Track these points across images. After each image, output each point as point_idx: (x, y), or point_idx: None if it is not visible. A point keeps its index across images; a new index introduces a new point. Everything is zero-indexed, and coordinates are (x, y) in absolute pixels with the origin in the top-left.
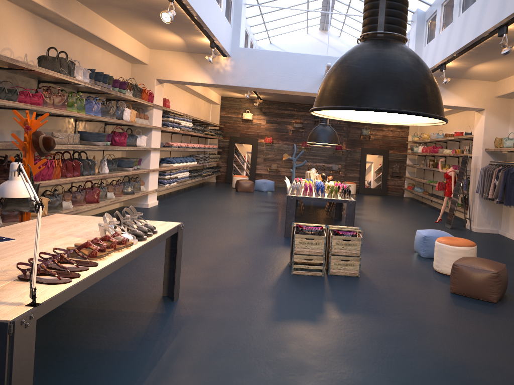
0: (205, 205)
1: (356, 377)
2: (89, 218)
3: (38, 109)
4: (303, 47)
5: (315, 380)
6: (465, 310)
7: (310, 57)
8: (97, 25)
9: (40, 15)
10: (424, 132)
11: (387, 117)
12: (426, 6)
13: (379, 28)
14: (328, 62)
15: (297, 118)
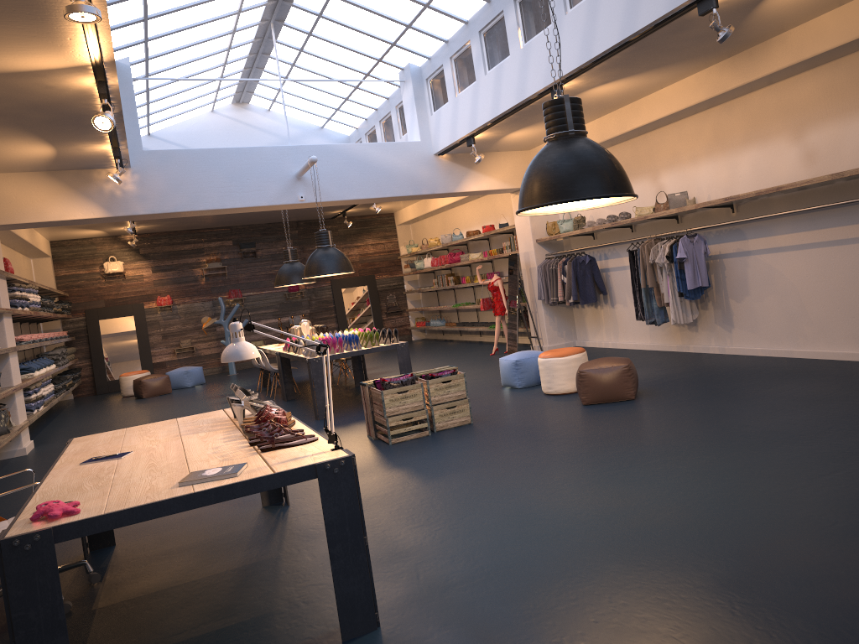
0: (123, 425)
1: (571, 479)
2: (137, 427)
3: None
4: (210, 134)
5: (537, 493)
6: (612, 412)
7: (267, 151)
8: None
9: None
10: (423, 236)
11: (564, 206)
12: (423, 59)
13: (569, 127)
14: (297, 154)
15: (210, 253)
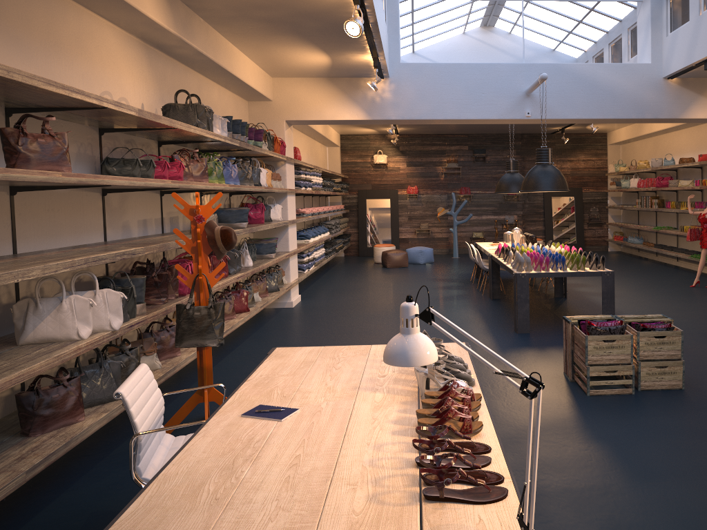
0: (364, 294)
1: None
2: (332, 350)
3: (185, 185)
4: (459, 53)
5: None
6: None
7: (503, 67)
8: (221, 51)
9: (154, 44)
10: (631, 157)
11: None
12: None
13: None
14: (529, 72)
15: (450, 154)
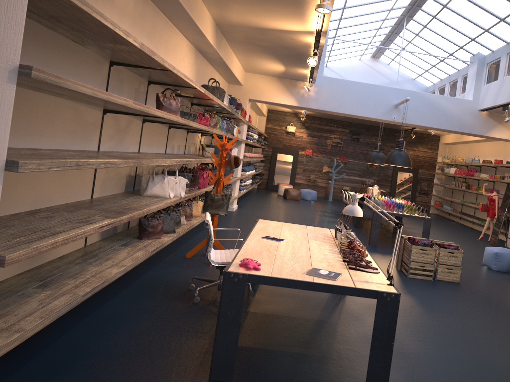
0: (275, 211)
1: None
2: (288, 224)
3: (211, 130)
4: (355, 71)
5: (497, 352)
6: None
7: (383, 88)
8: (229, 57)
9: (199, 50)
10: (453, 154)
11: None
12: (488, 51)
13: None
14: (399, 93)
15: (336, 133)
